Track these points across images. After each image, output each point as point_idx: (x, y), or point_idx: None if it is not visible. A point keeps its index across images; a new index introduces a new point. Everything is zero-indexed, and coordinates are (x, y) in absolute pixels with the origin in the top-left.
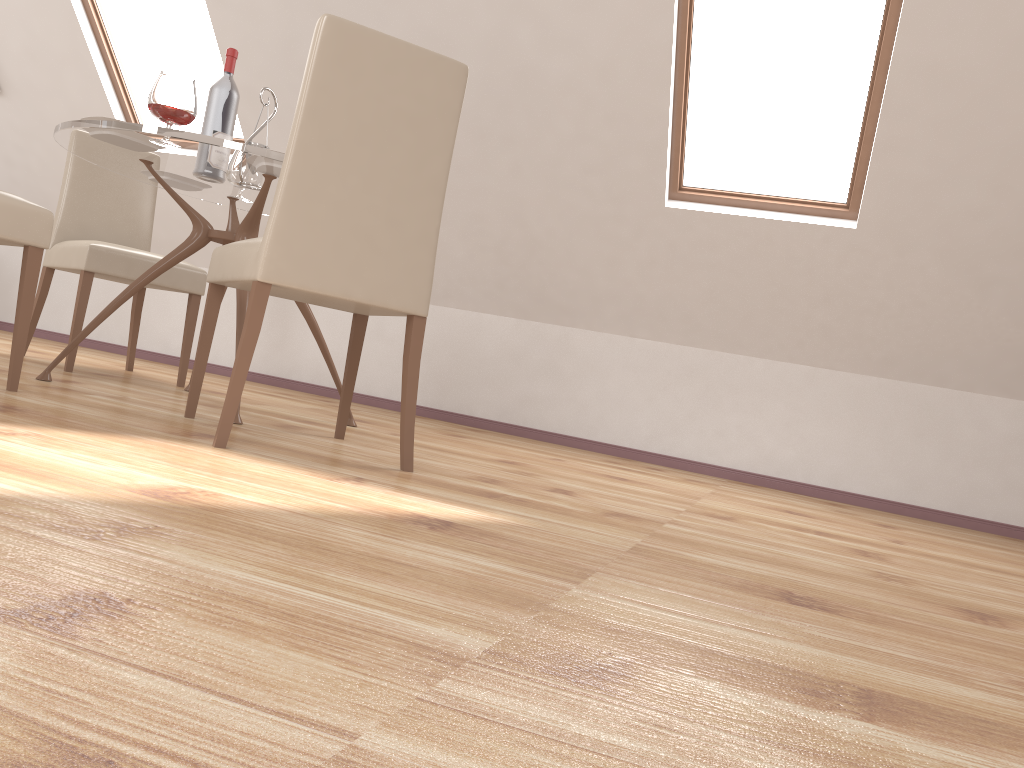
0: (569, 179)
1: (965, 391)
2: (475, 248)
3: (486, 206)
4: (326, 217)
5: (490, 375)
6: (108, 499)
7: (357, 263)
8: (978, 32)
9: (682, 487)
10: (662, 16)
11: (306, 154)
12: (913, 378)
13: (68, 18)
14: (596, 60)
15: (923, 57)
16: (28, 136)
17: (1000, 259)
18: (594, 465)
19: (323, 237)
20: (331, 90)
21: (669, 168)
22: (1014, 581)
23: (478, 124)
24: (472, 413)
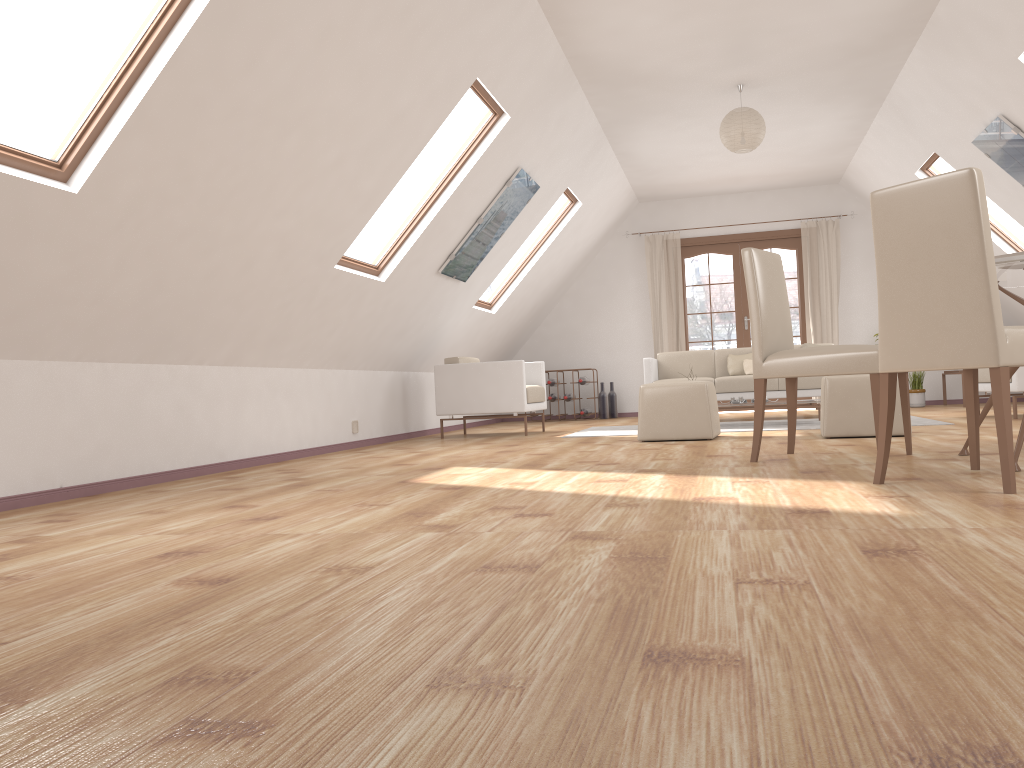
0: None
1: None
2: None
3: None
4: (907, 318)
5: None
6: (669, 499)
7: (935, 342)
8: None
9: None
10: None
11: (884, 283)
12: None
13: None
14: None
15: None
16: None
17: None
18: None
19: (909, 332)
20: (886, 236)
21: None
22: None
23: None
24: None
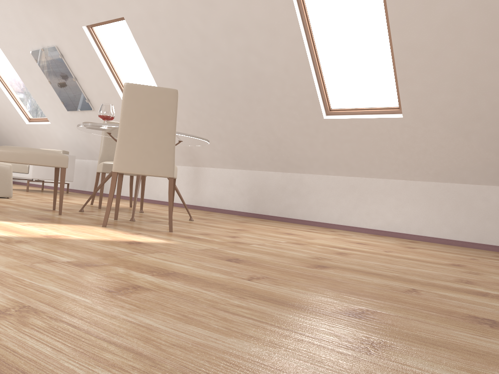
0: (285, 113)
1: (476, 184)
2: (259, 145)
3: (258, 128)
4: (133, 148)
5: (273, 197)
6: (29, 237)
7: (145, 162)
8: (423, 28)
9: (320, 236)
10: (300, 44)
11: (124, 128)
12: (451, 181)
13: (108, 80)
14: (281, 65)
15: (405, 42)
16: None
17: (469, 122)
18: (293, 230)
19: (133, 154)
20: (130, 106)
21: (322, 102)
22: (406, 262)
23: (247, 96)
24: (267, 214)
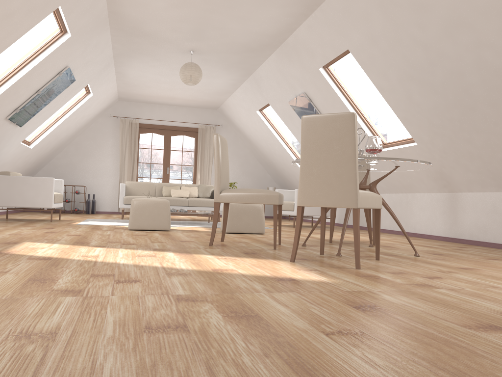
0: None
1: None
2: None
3: None
4: (314, 180)
5: None
6: (198, 270)
7: (327, 193)
8: None
9: None
10: None
11: (304, 161)
12: None
13: None
14: None
15: None
16: None
17: None
18: None
19: (314, 187)
20: (308, 138)
21: None
22: None
23: (490, 101)
24: None
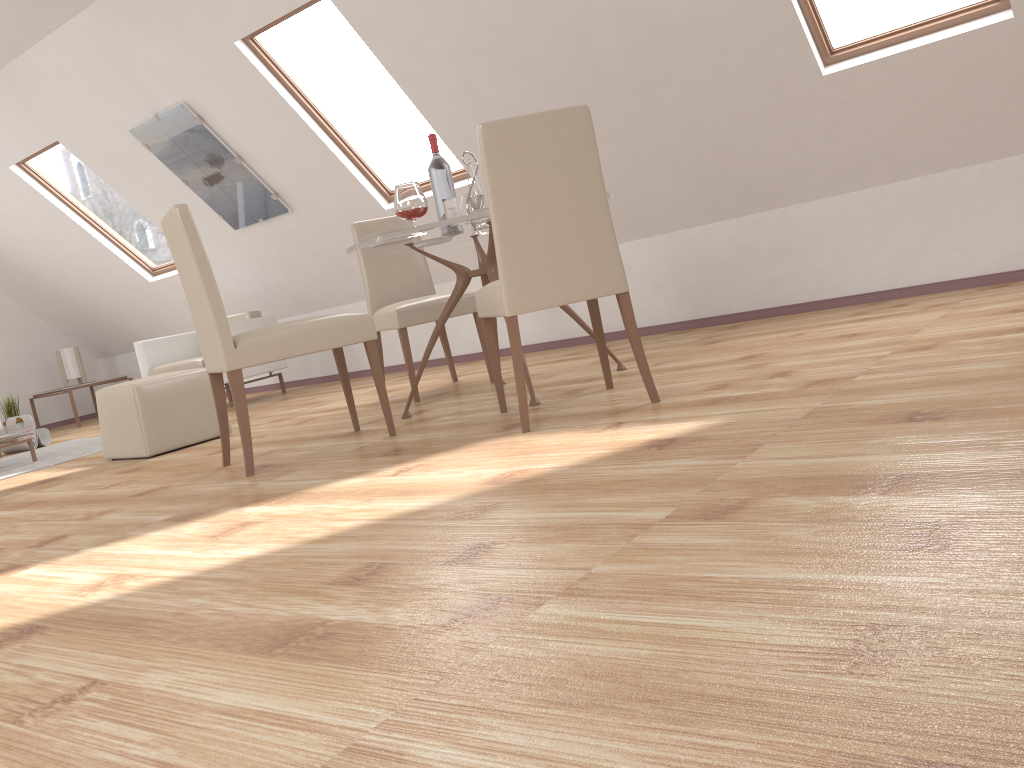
0: (729, 89)
1: None
2: (676, 176)
3: (670, 140)
4: (533, 256)
5: (731, 274)
6: (471, 493)
7: (566, 276)
8: None
9: (912, 321)
10: None
11: (504, 221)
12: None
13: (313, 139)
14: None
15: None
16: (320, 232)
17: None
18: (833, 327)
19: (537, 270)
20: (503, 172)
21: (813, 41)
22: None
23: (635, 80)
24: (728, 311)
